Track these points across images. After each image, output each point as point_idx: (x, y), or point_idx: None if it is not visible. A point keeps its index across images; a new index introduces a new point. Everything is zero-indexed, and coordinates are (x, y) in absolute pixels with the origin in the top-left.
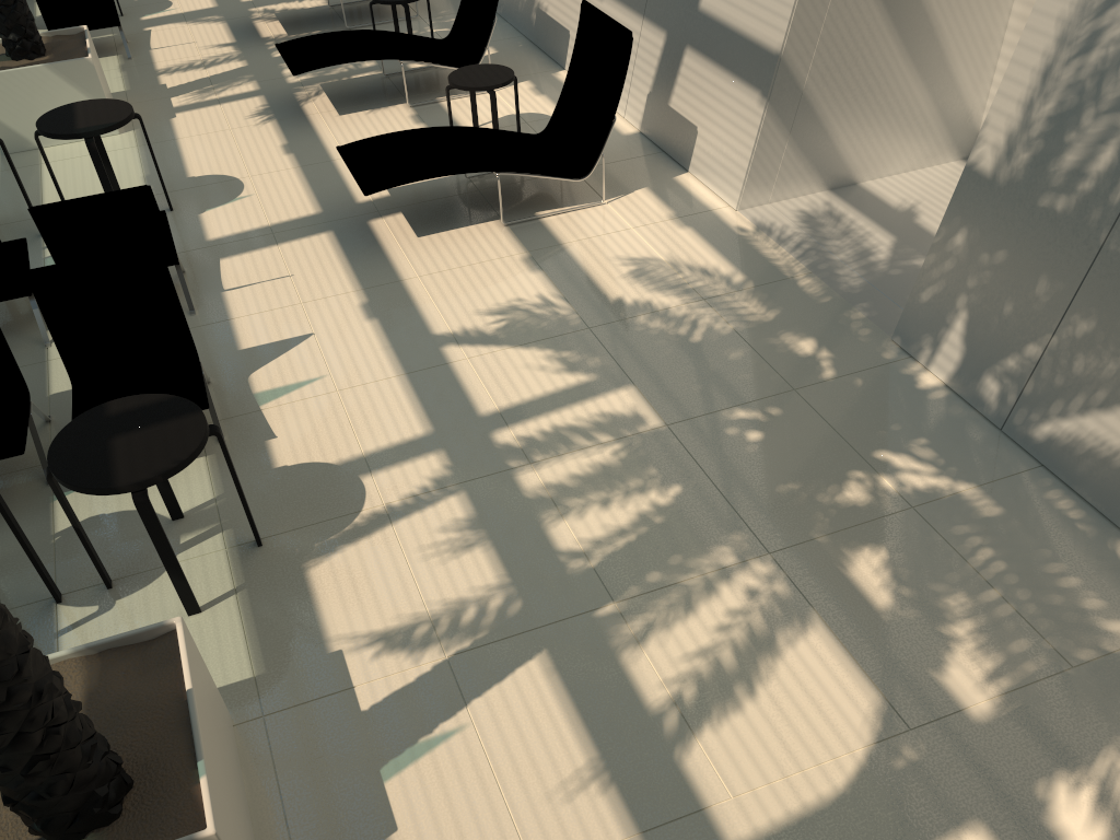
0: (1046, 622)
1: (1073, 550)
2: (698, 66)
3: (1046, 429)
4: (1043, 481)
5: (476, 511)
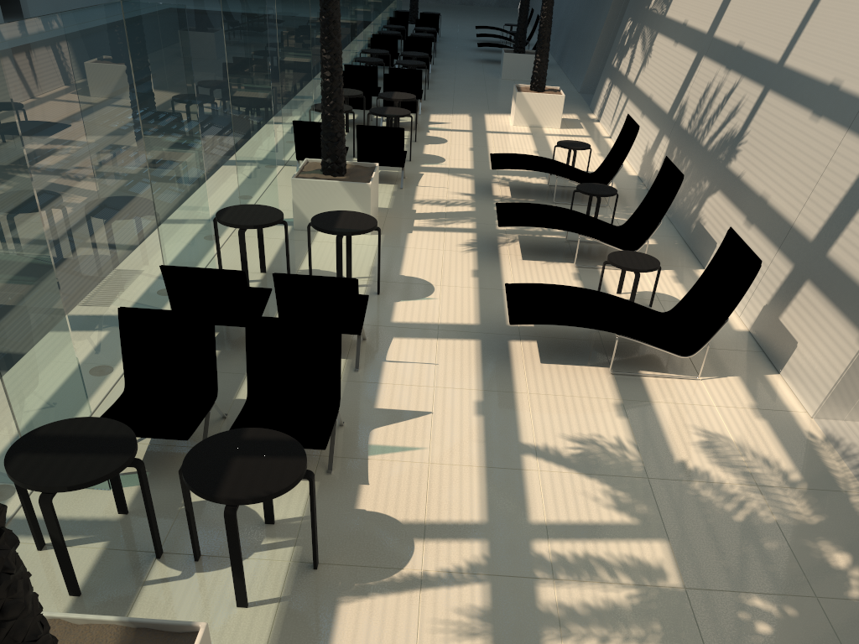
0: None
1: None
2: (812, 297)
3: None
4: None
5: (491, 604)
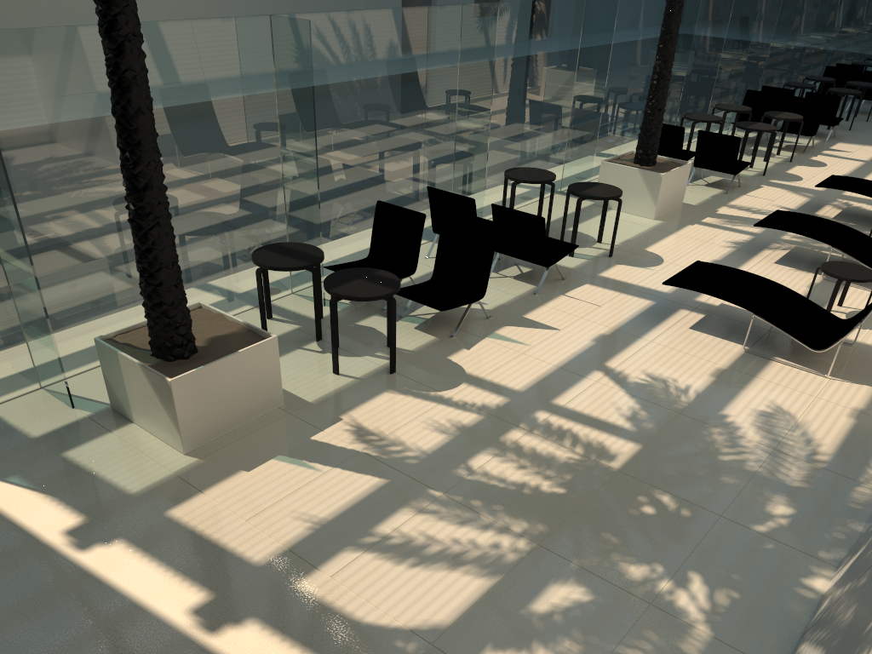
0: None
1: None
2: None
3: (802, 647)
4: None
5: (472, 425)
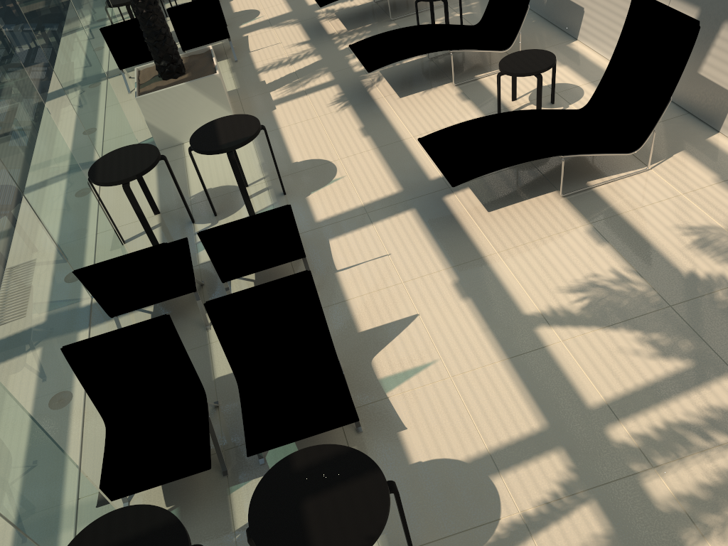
0: None
1: None
2: None
3: None
4: None
5: (612, 525)
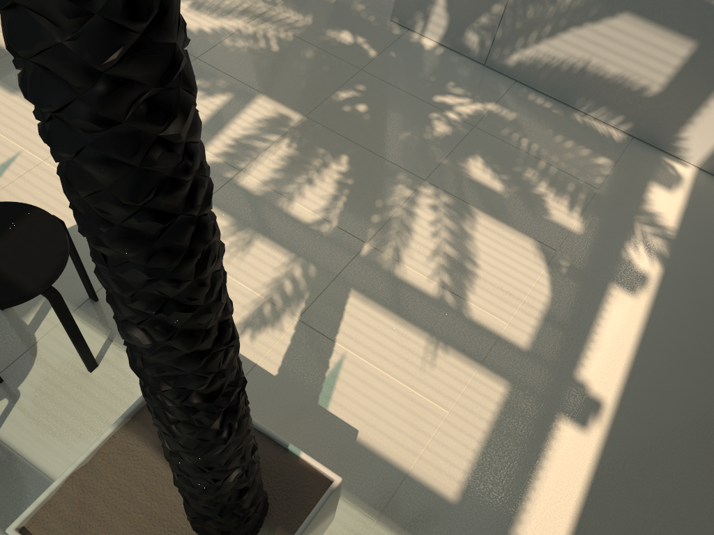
0: (573, 170)
1: (560, 126)
2: None
3: (515, 58)
4: (523, 90)
5: (233, 217)
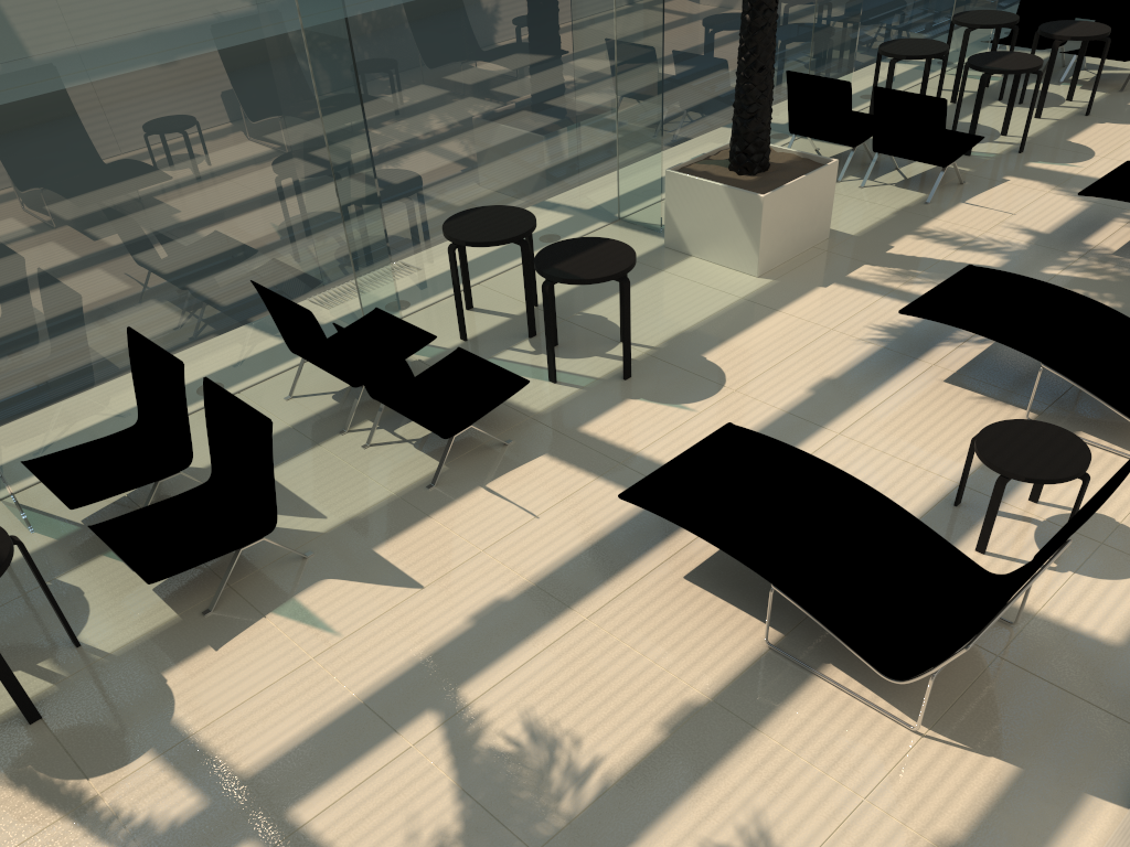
0: None
1: None
2: None
3: None
4: None
5: None
